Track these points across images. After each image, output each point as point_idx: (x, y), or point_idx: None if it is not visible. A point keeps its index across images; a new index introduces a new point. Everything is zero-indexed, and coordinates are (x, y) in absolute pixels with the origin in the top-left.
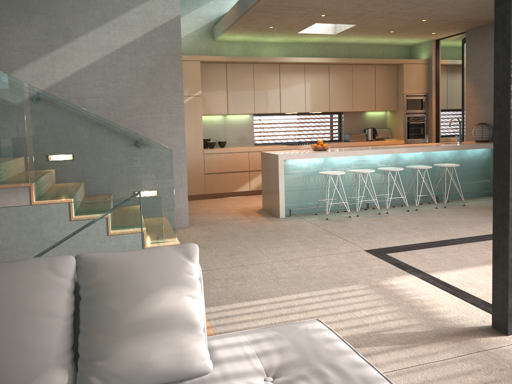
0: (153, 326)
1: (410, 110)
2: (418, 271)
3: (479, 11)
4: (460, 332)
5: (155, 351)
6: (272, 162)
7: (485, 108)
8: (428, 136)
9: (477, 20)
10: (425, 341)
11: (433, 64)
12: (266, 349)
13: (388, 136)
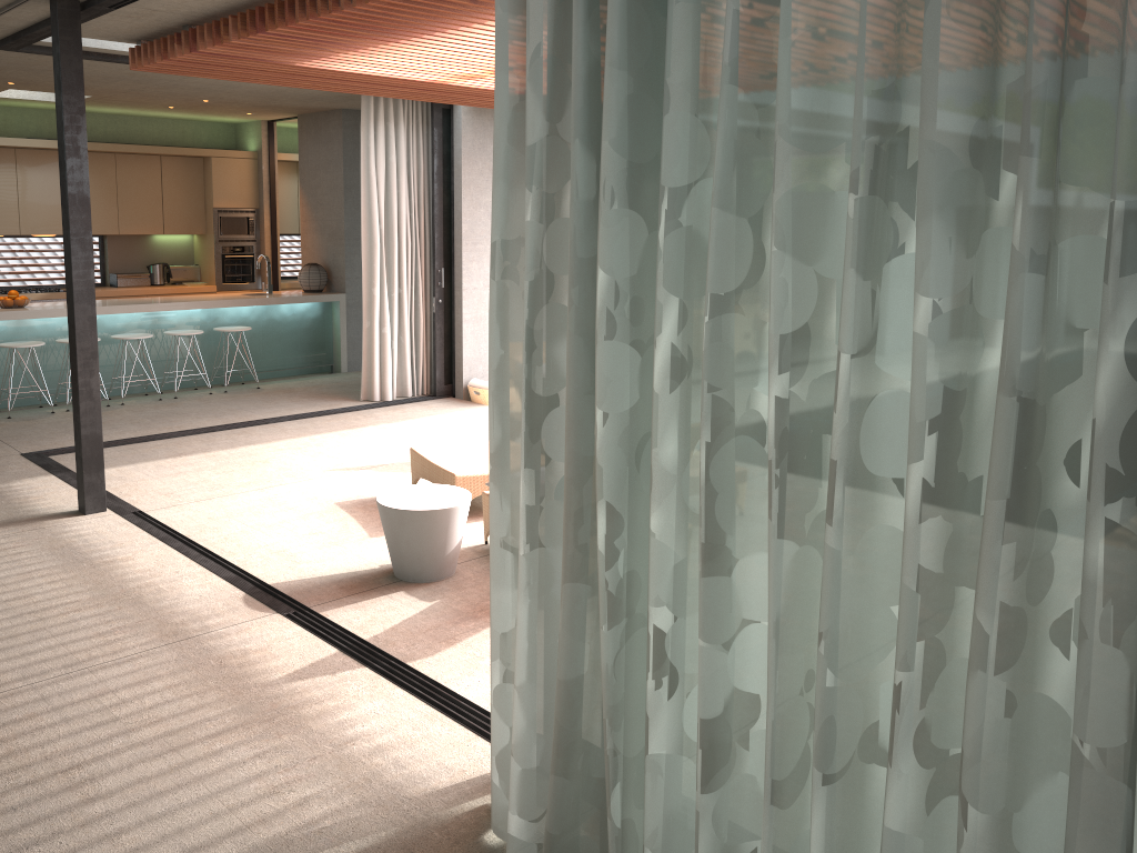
0: None
1: (226, 235)
2: (65, 470)
3: (278, 99)
4: (36, 518)
5: None
6: None
7: (321, 240)
8: (262, 278)
9: (295, 107)
10: None
11: (264, 160)
12: None
13: (195, 278)
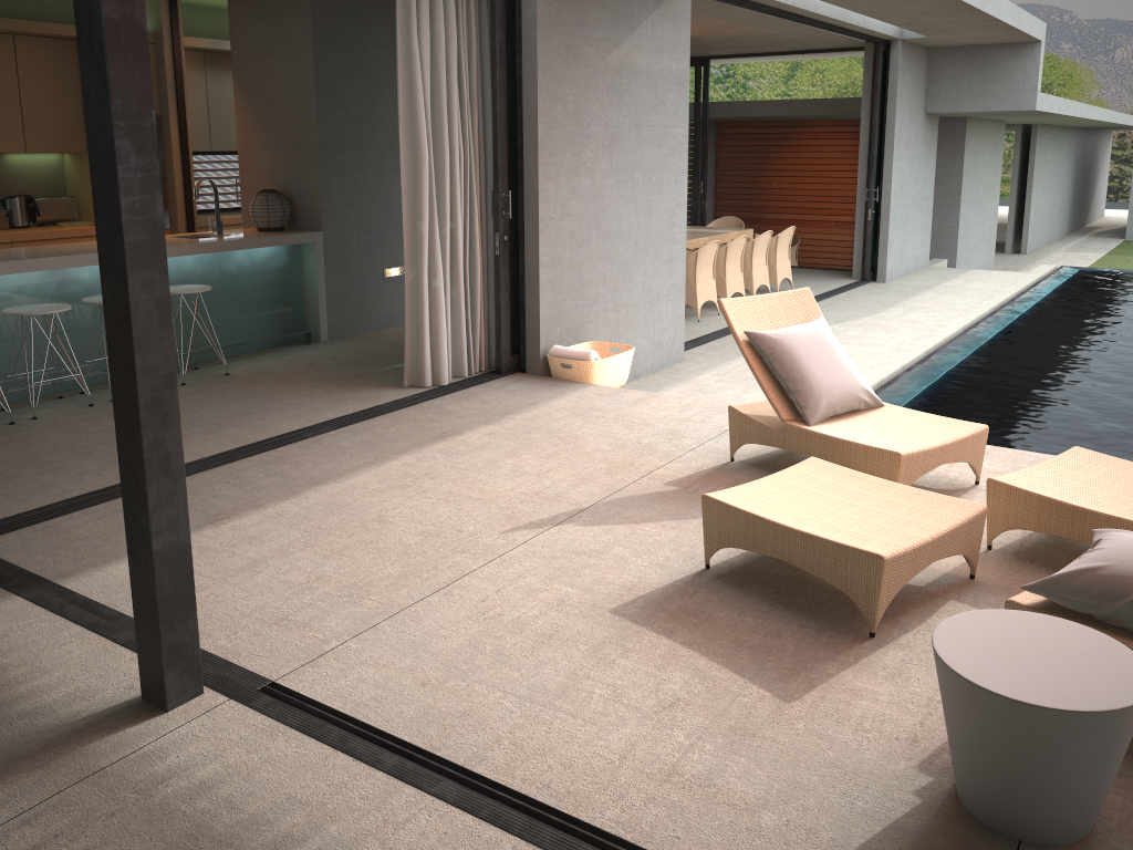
0: None
1: None
2: (34, 582)
3: None
4: (62, 736)
5: None
6: None
7: (276, 156)
8: (170, 214)
9: None
10: None
11: (166, 46)
12: None
13: (71, 216)
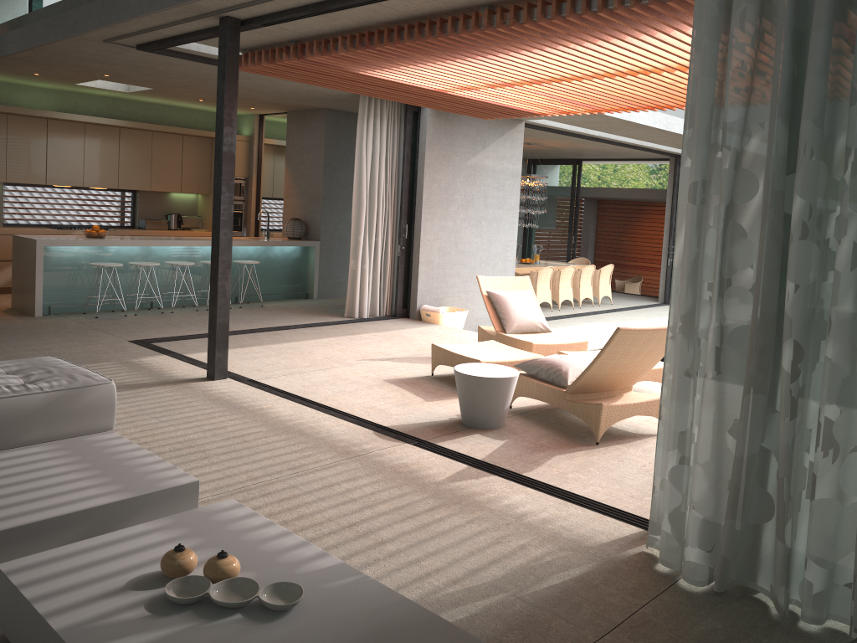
0: None
1: None
2: (172, 352)
3: (288, 98)
4: (180, 381)
5: None
6: (28, 249)
7: (301, 202)
8: (247, 228)
9: (293, 105)
10: (149, 386)
11: (255, 143)
12: (7, 365)
13: (198, 226)
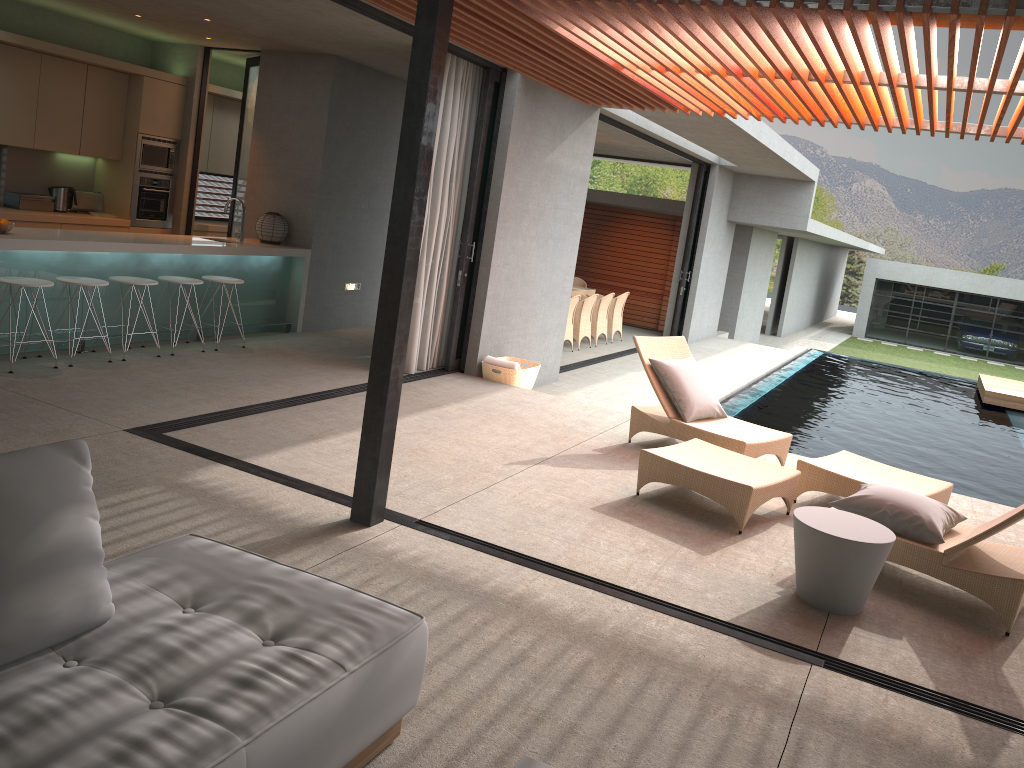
0: (52, 564)
1: (147, 165)
2: (228, 458)
3: (298, 35)
4: (318, 531)
5: (55, 600)
6: None
7: (280, 188)
8: (174, 217)
9: (288, 44)
10: (283, 549)
11: (196, 89)
12: (161, 579)
13: (97, 208)
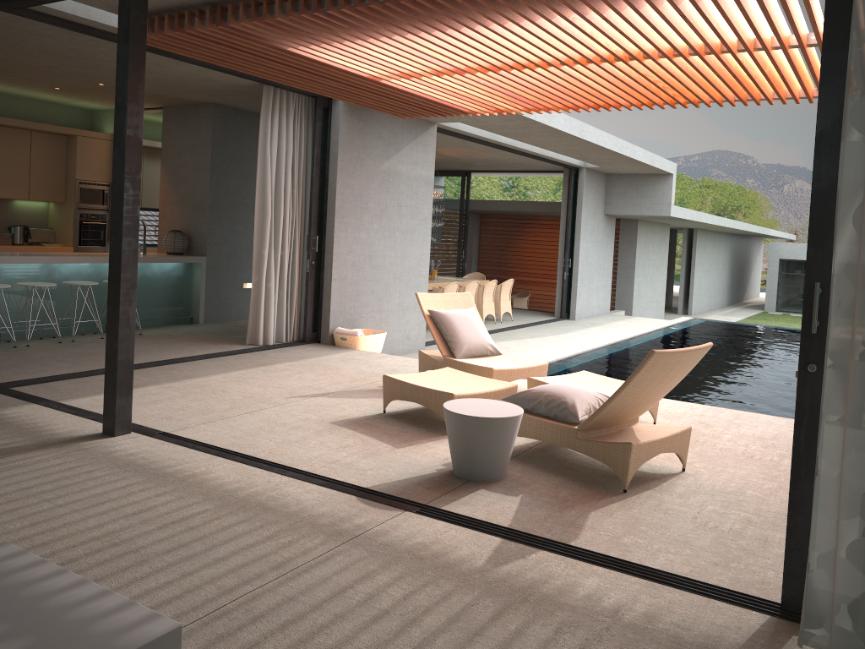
0: None
1: (85, 204)
2: (43, 400)
3: (171, 88)
4: (67, 440)
5: None
6: None
7: (182, 211)
8: None
9: (173, 97)
10: (24, 451)
11: None
12: None
13: (50, 240)
